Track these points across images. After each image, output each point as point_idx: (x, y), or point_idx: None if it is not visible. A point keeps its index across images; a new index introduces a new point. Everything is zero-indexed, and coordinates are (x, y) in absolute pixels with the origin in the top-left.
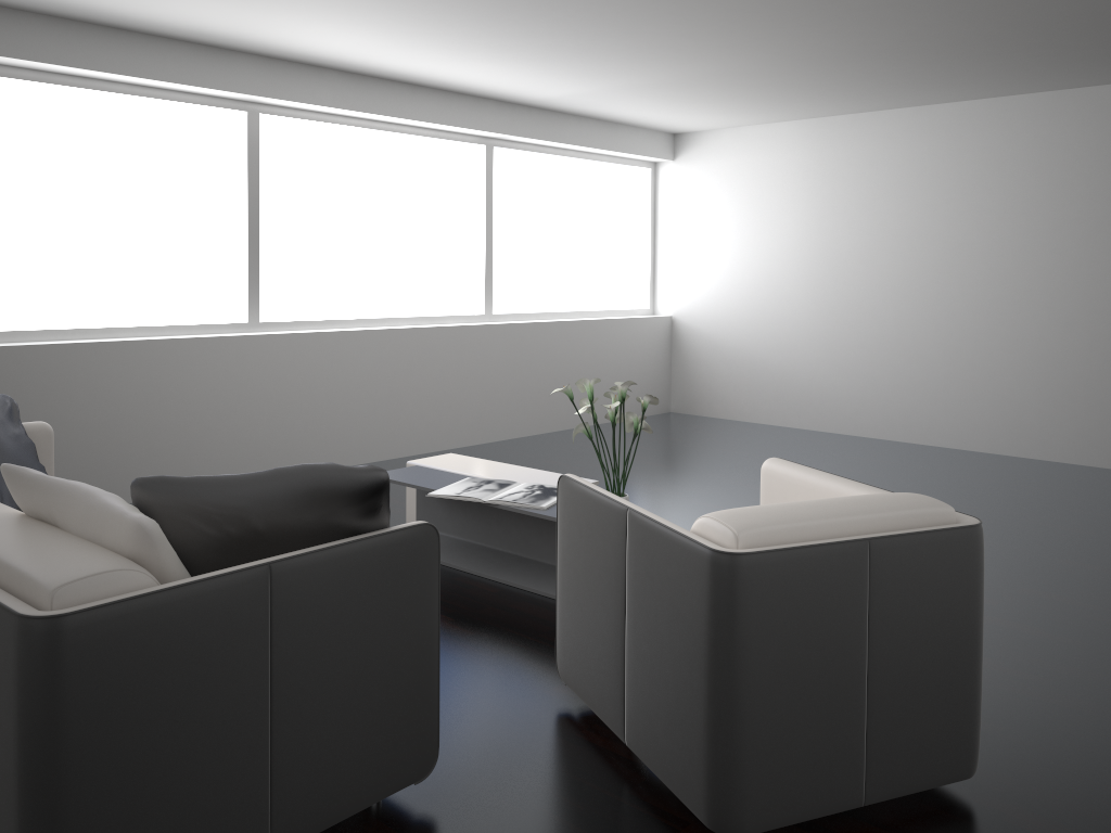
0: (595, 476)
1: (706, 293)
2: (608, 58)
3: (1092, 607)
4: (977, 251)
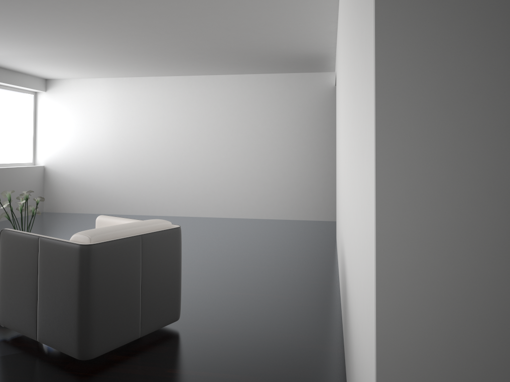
0: None
1: (62, 154)
2: (15, 40)
3: (219, 263)
4: (180, 135)
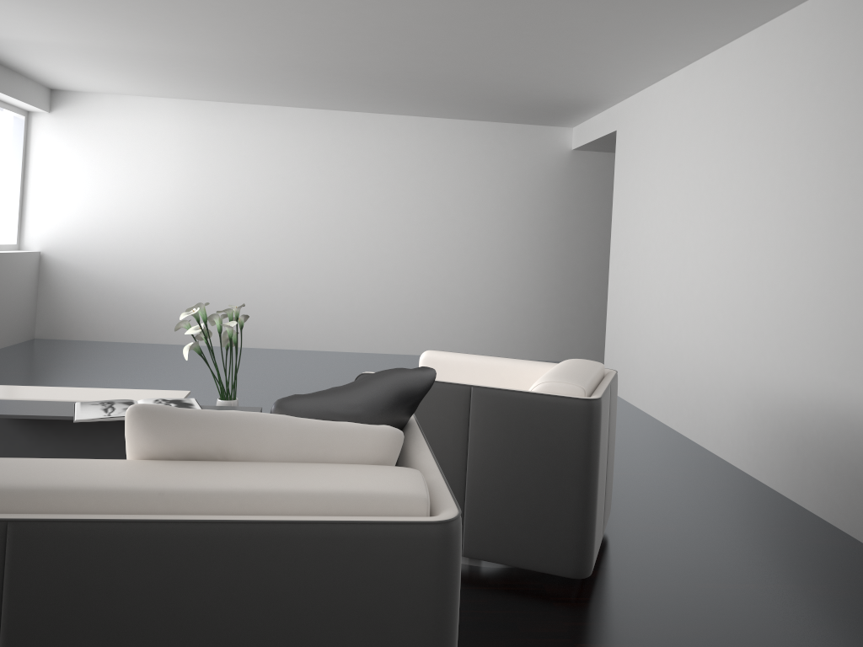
0: None
1: (80, 232)
2: (116, 22)
3: None
4: (311, 212)
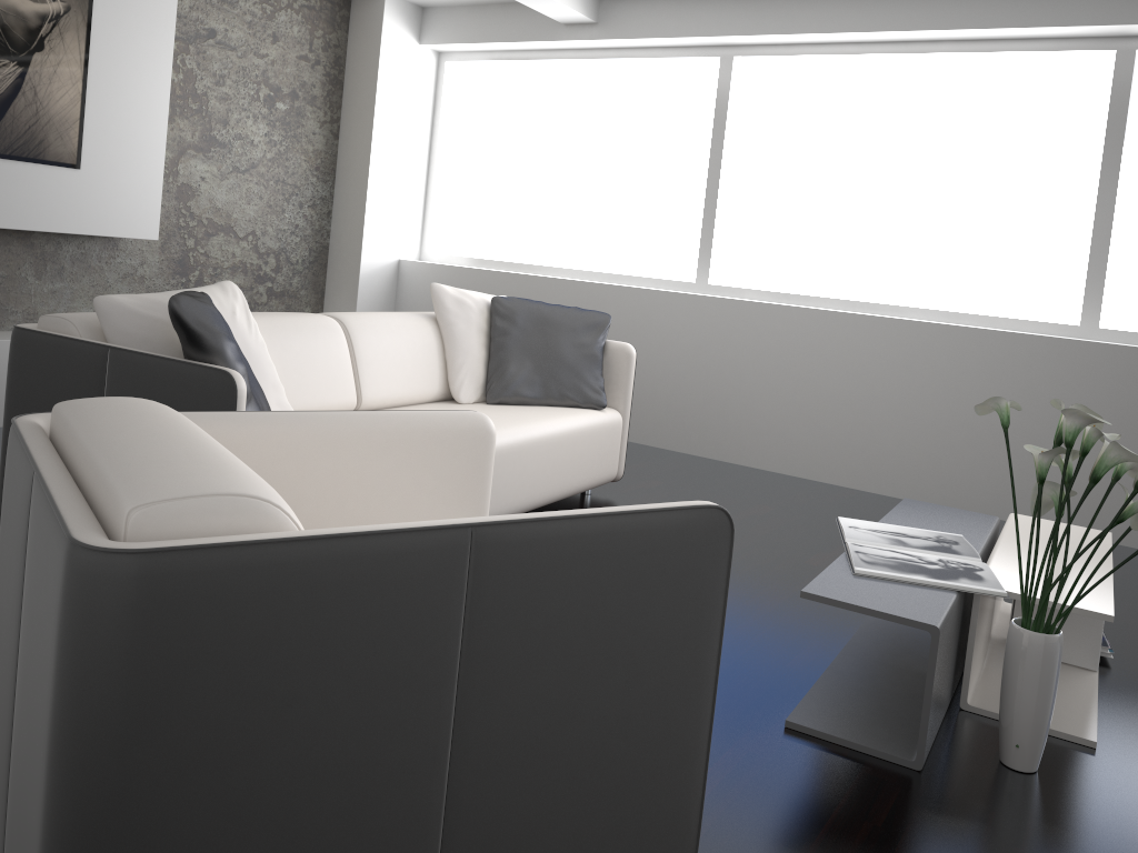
0: None
1: None
2: None
3: None
4: None
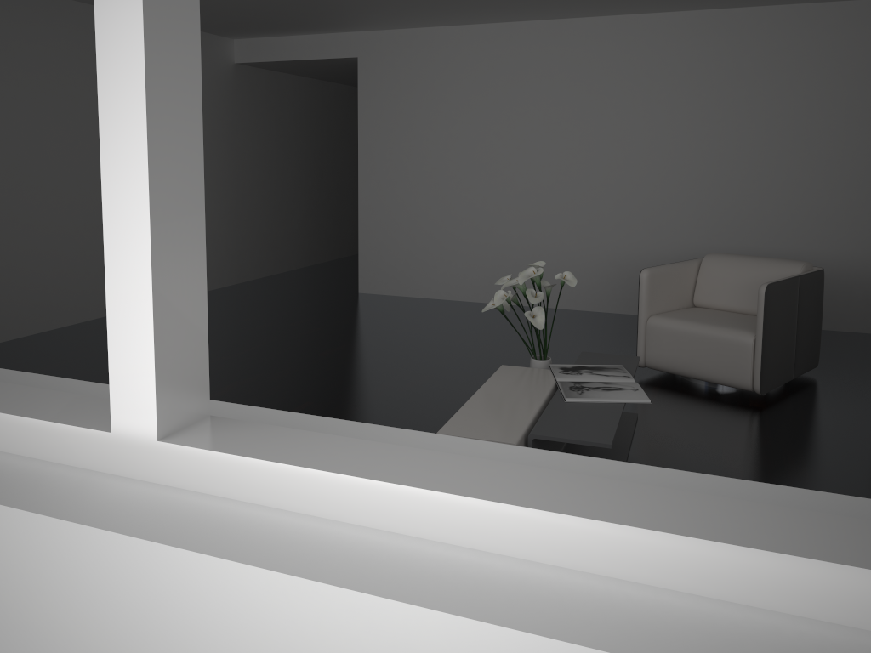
0: None
1: None
2: None
3: (474, 334)
4: None
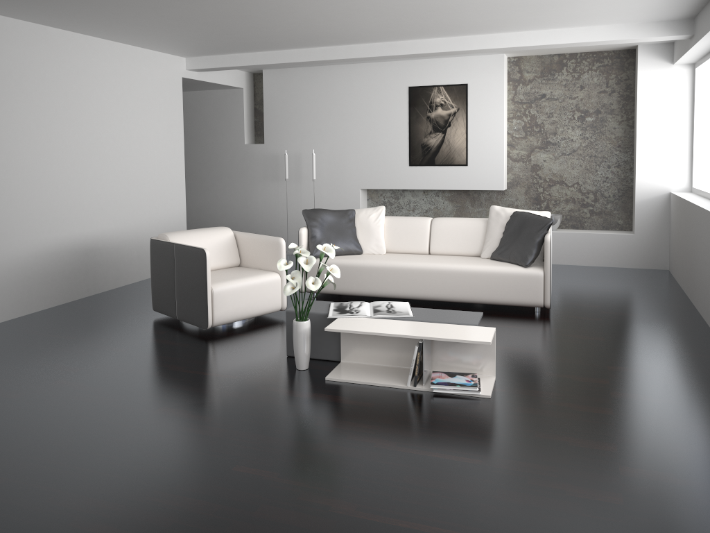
0: (461, 530)
1: None
2: None
3: None
4: None
